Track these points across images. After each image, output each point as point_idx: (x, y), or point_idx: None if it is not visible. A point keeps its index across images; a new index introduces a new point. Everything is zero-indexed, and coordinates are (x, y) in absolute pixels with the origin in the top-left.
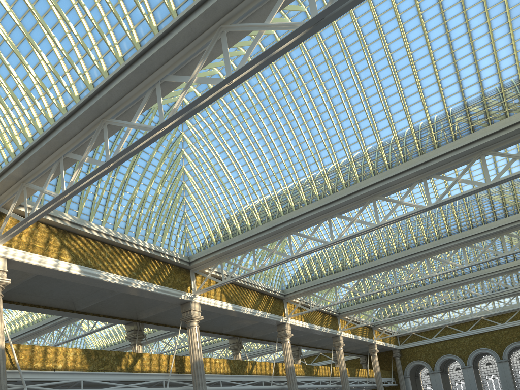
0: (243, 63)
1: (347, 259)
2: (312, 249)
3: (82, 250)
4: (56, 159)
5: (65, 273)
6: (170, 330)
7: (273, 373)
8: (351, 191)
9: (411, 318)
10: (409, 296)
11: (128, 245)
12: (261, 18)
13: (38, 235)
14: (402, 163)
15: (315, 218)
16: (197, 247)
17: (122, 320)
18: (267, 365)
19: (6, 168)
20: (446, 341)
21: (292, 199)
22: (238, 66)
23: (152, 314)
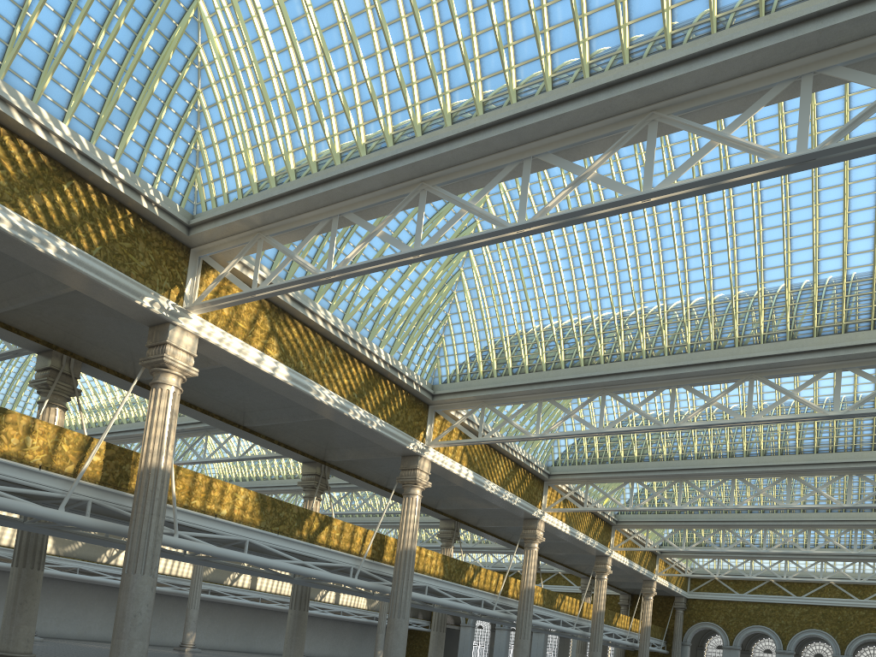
0: (674, 178)
1: (664, 446)
2: (634, 428)
3: (295, 343)
4: (327, 215)
5: (266, 375)
6: (362, 486)
7: (500, 592)
8: (722, 358)
9: (722, 555)
10: (735, 523)
11: (358, 350)
12: (713, 114)
13: (245, 309)
14: (812, 337)
15: (652, 382)
16: (451, 373)
17: (302, 456)
18: (495, 578)
19: (244, 207)
20: (763, 604)
21: (624, 343)
22: (665, 180)
23: (349, 458)
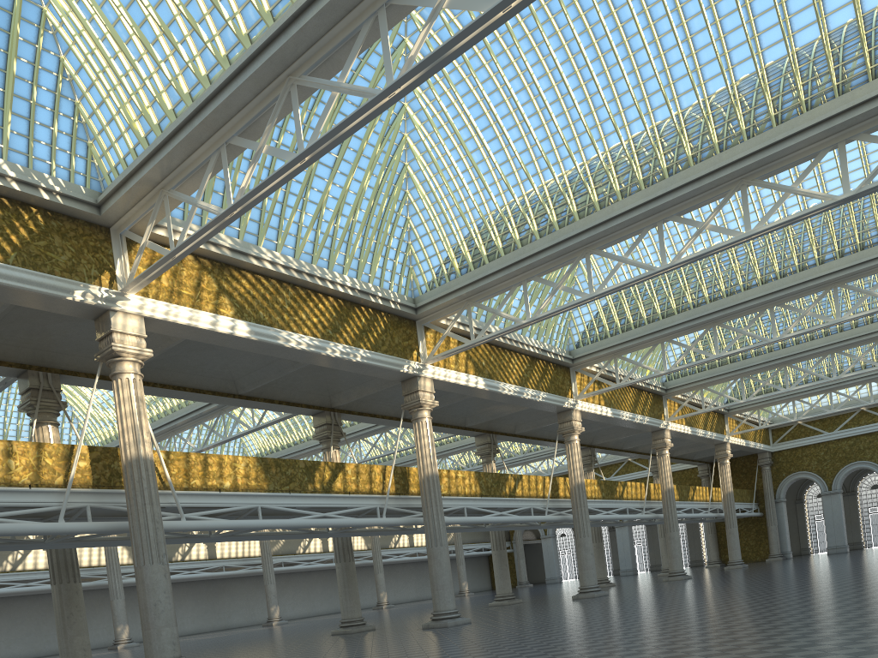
0: None
1: (687, 293)
2: (626, 282)
3: (249, 295)
4: (215, 148)
5: (227, 337)
6: (382, 423)
7: (549, 495)
8: (703, 172)
9: (796, 395)
10: (796, 356)
11: (318, 284)
12: None
13: (185, 274)
14: (802, 114)
15: (635, 224)
16: (428, 280)
17: (307, 409)
18: (540, 482)
19: (137, 167)
20: (858, 437)
21: (595, 190)
22: None
23: (354, 398)
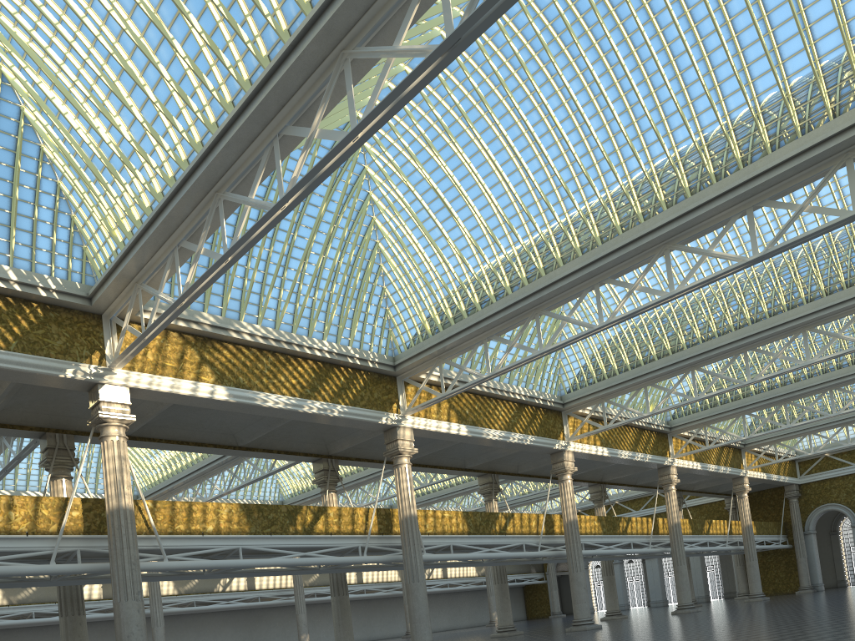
0: (370, 108)
1: (665, 340)
2: (569, 339)
3: (230, 363)
4: (170, 250)
5: (208, 400)
6: (381, 467)
7: (542, 531)
8: (628, 240)
9: (812, 429)
10: (794, 394)
11: (296, 350)
12: (398, 29)
13: (169, 349)
14: (711, 185)
15: (575, 287)
16: (406, 340)
17: (305, 457)
18: (534, 519)
19: (114, 267)
20: None
21: (540, 258)
22: (365, 113)
23: (347, 446)
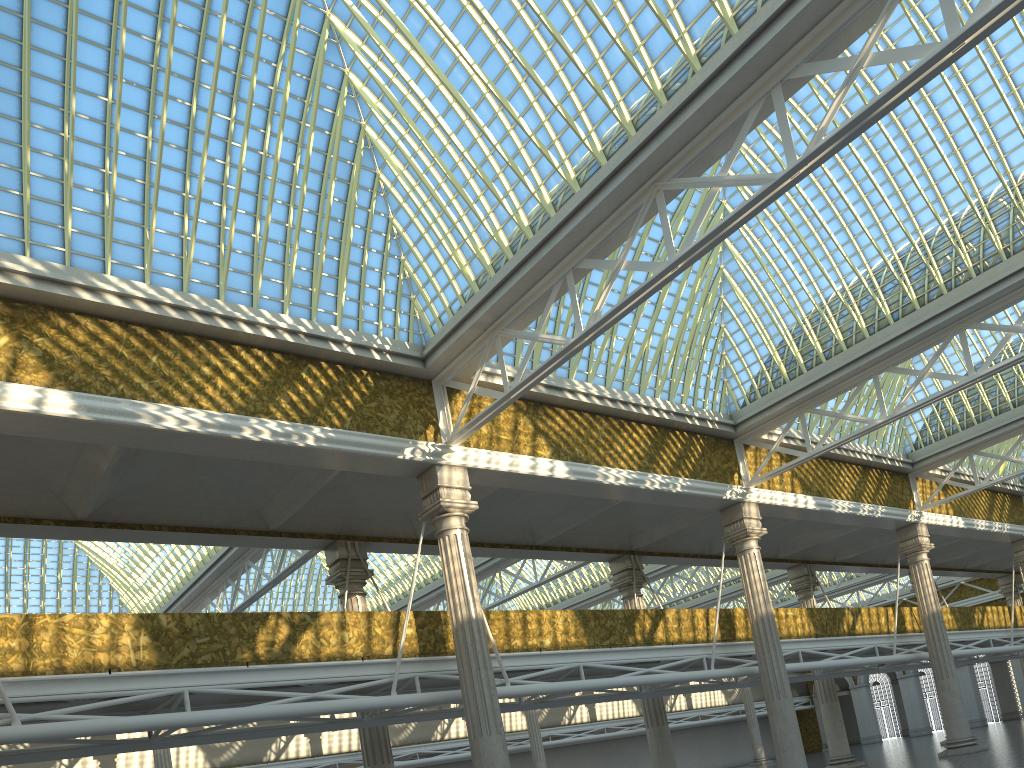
0: None
1: None
2: (1021, 354)
3: (563, 433)
4: (559, 276)
5: (545, 480)
6: (683, 563)
7: (896, 629)
8: None
9: None
10: None
11: (633, 411)
12: None
13: (502, 418)
14: None
15: None
16: (748, 392)
17: (605, 554)
18: (882, 615)
19: (471, 311)
20: None
21: (967, 254)
22: (978, 7)
23: (659, 536)
